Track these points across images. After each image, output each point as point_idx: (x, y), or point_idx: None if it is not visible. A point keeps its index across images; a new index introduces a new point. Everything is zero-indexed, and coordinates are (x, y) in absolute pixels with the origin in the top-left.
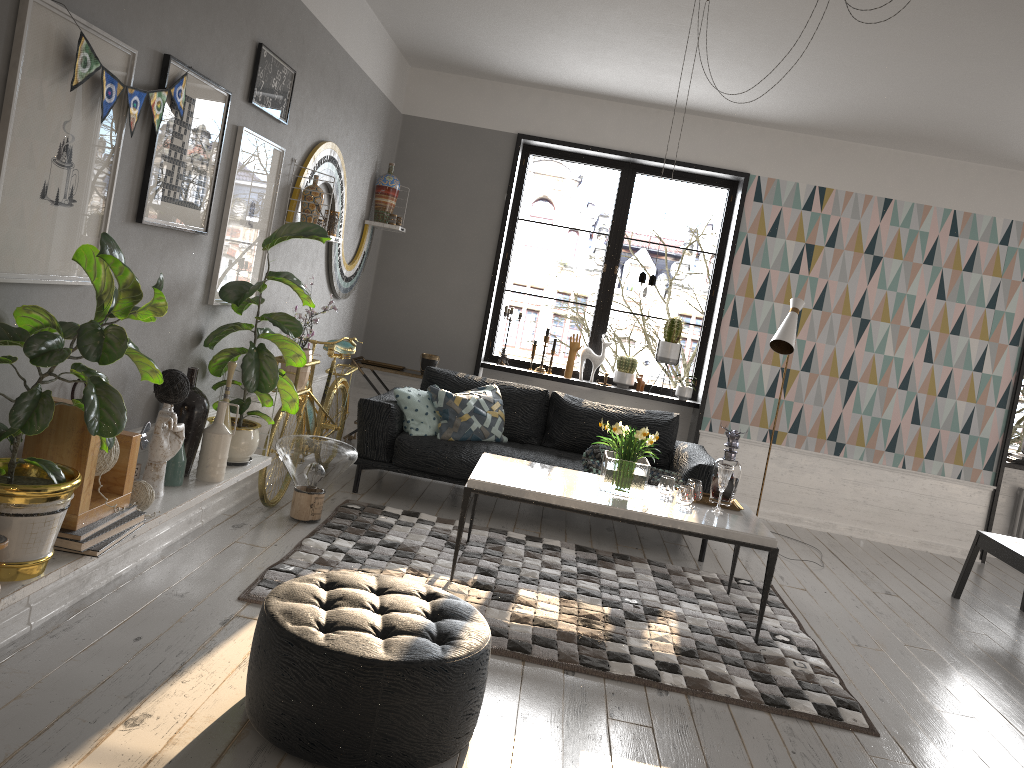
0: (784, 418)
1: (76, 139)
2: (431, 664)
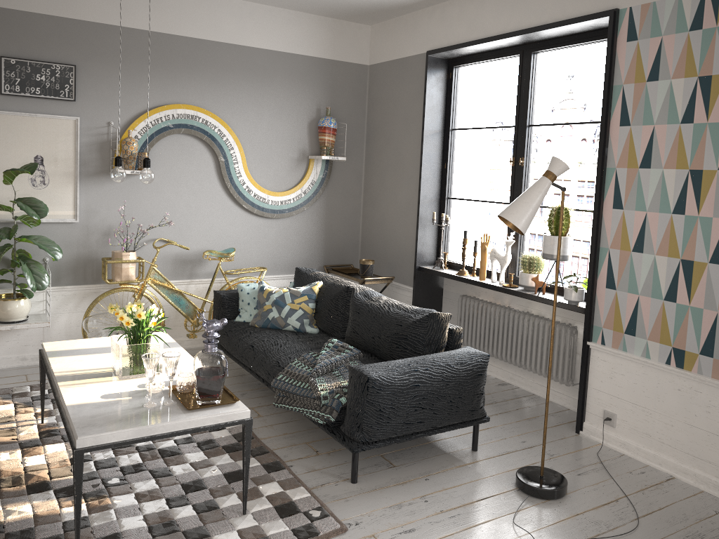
0: (692, 333)
1: None
2: None
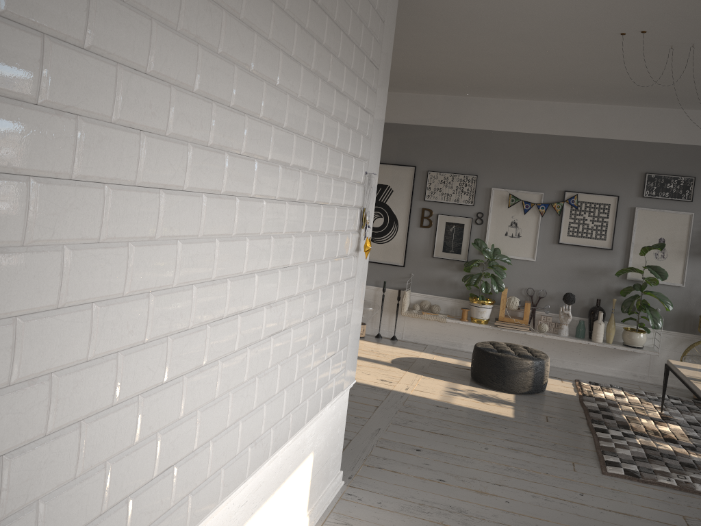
0: None
1: (517, 220)
2: (480, 350)
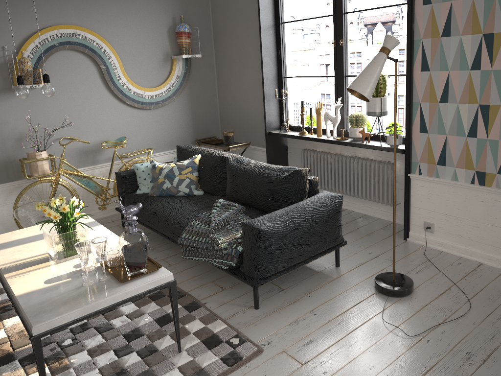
0: (490, 159)
1: None
2: None
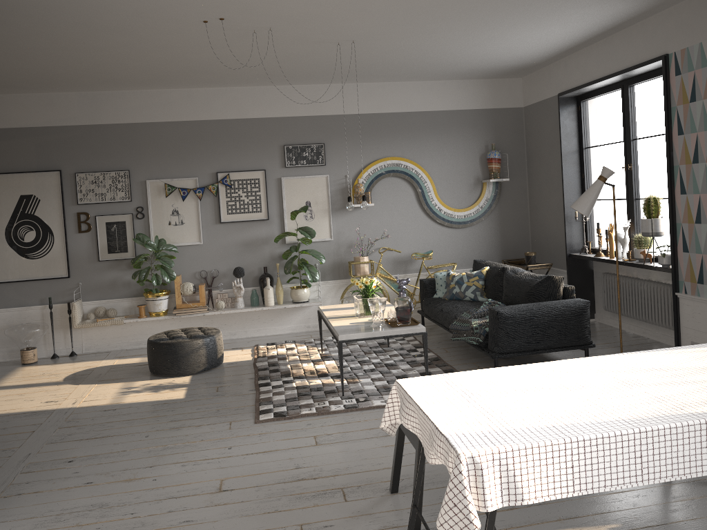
0: None
1: (178, 207)
2: (152, 342)
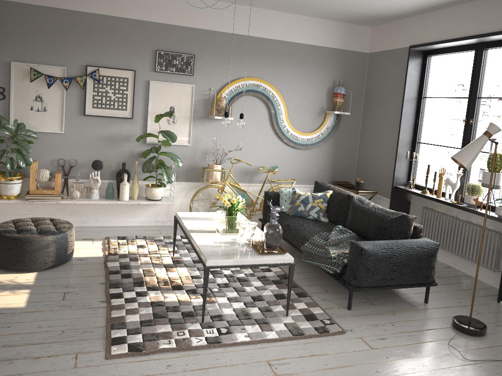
0: None
1: (42, 94)
2: None
